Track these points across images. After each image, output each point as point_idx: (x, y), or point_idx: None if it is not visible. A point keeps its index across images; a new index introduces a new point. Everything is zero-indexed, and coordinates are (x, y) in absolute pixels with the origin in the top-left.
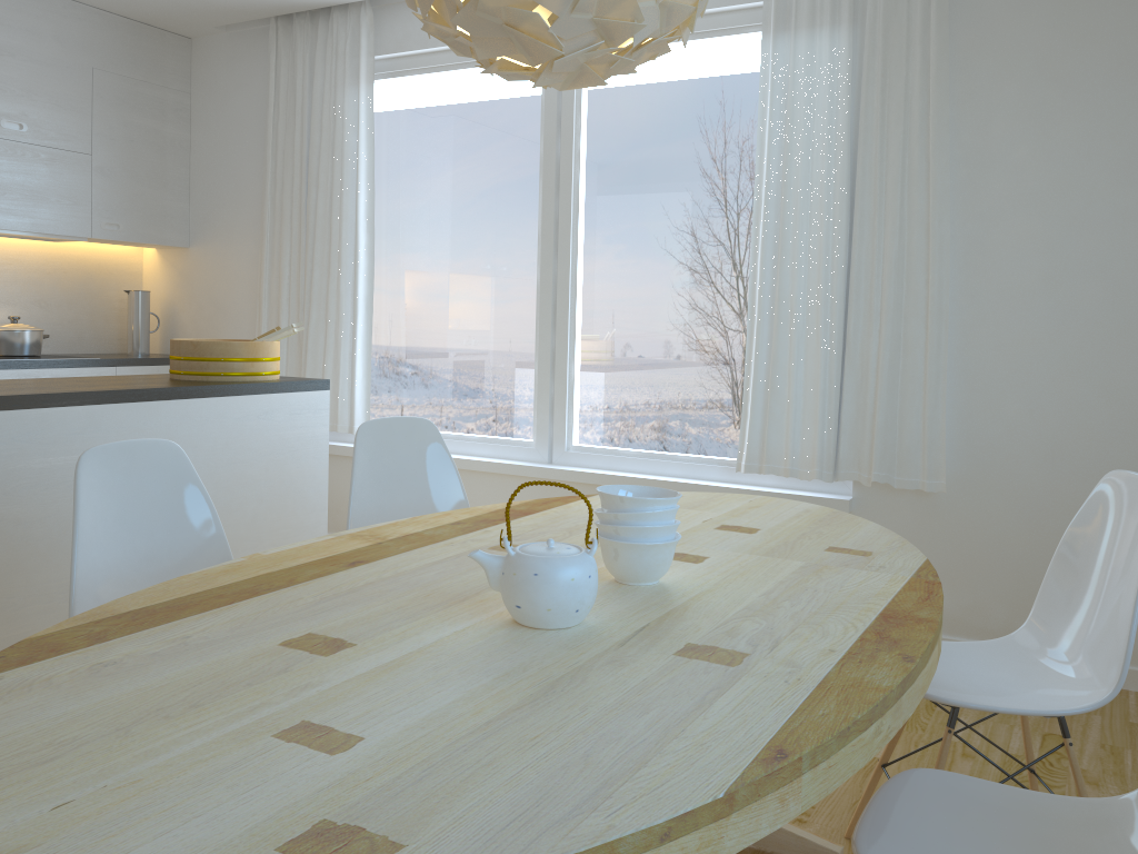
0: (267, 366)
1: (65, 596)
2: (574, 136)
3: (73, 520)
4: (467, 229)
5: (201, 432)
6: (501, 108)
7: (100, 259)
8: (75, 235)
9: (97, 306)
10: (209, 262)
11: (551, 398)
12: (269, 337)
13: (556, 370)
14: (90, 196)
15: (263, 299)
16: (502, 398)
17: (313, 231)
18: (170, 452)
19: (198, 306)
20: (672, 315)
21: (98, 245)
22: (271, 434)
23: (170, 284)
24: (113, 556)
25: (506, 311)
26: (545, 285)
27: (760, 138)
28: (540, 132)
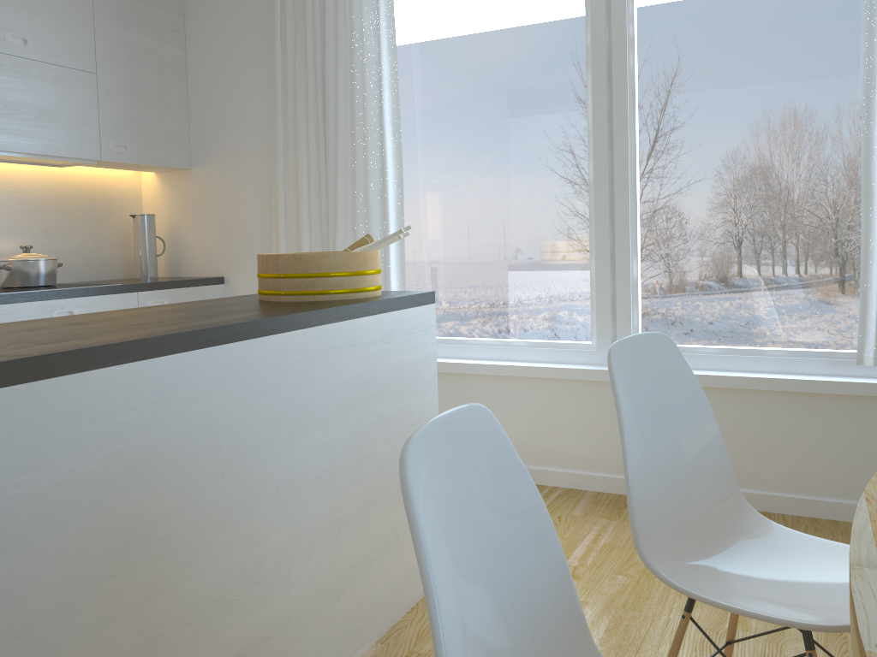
0: (375, 279)
1: (214, 608)
2: (626, 22)
3: (426, 591)
4: (502, 129)
5: (335, 365)
6: (536, 0)
7: (102, 185)
8: (85, 157)
9: (102, 232)
10: (214, 182)
11: (611, 298)
12: (376, 245)
13: (617, 269)
14: (97, 116)
15: (280, 215)
16: (552, 301)
17: (334, 142)
18: (485, 423)
19: (204, 227)
20: (753, 202)
21: (99, 170)
22: (393, 359)
23: (172, 206)
24: (467, 635)
25: (552, 211)
26: (599, 180)
27: (868, 3)
28: (585, 22)
